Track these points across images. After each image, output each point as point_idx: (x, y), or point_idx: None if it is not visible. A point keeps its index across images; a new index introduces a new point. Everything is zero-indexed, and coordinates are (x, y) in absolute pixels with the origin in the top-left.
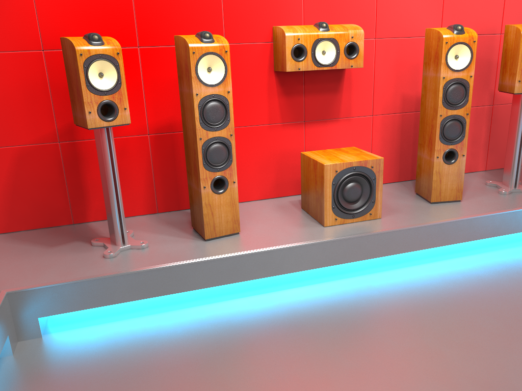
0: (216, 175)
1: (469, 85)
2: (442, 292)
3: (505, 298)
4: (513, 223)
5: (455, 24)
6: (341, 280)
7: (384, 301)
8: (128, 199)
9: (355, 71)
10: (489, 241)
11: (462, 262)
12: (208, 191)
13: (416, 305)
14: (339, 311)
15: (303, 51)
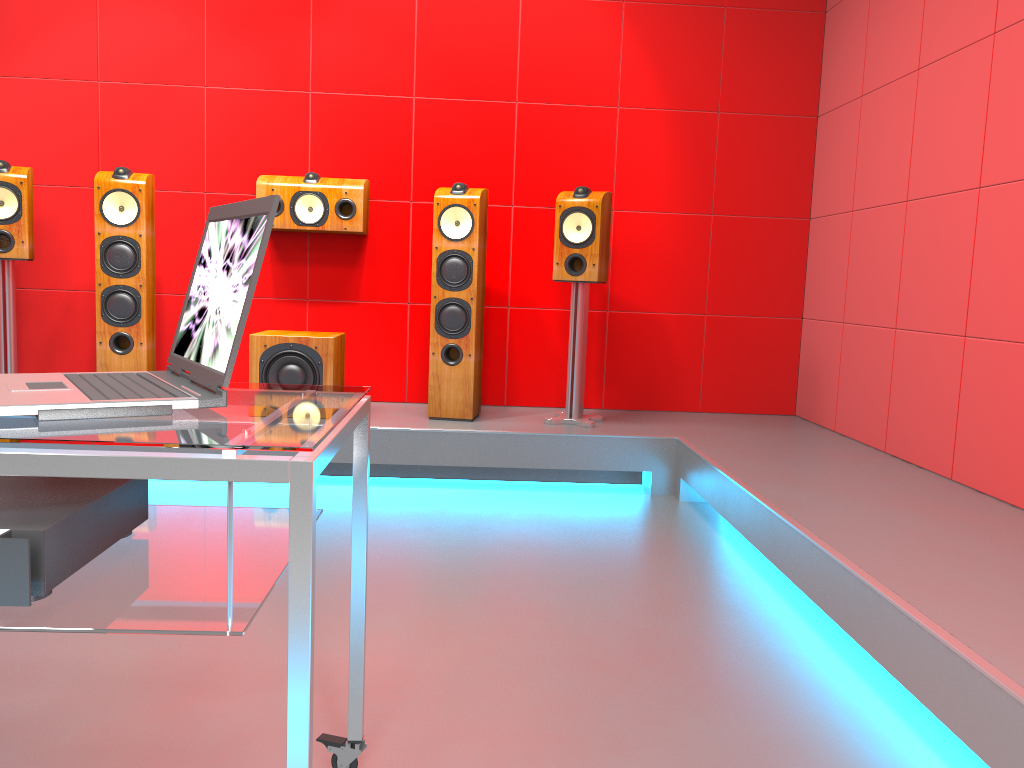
0: (118, 331)
1: (473, 260)
2: (334, 503)
3: (393, 515)
4: (512, 451)
5: (536, 191)
6: (244, 483)
7: (252, 499)
8: (68, 368)
9: (381, 241)
10: (505, 483)
11: (419, 491)
12: (105, 348)
13: (279, 506)
14: (187, 498)
15: (280, 205)
